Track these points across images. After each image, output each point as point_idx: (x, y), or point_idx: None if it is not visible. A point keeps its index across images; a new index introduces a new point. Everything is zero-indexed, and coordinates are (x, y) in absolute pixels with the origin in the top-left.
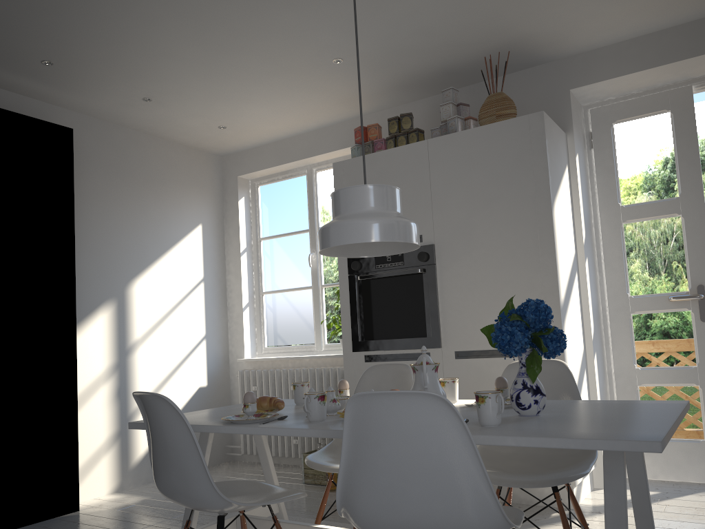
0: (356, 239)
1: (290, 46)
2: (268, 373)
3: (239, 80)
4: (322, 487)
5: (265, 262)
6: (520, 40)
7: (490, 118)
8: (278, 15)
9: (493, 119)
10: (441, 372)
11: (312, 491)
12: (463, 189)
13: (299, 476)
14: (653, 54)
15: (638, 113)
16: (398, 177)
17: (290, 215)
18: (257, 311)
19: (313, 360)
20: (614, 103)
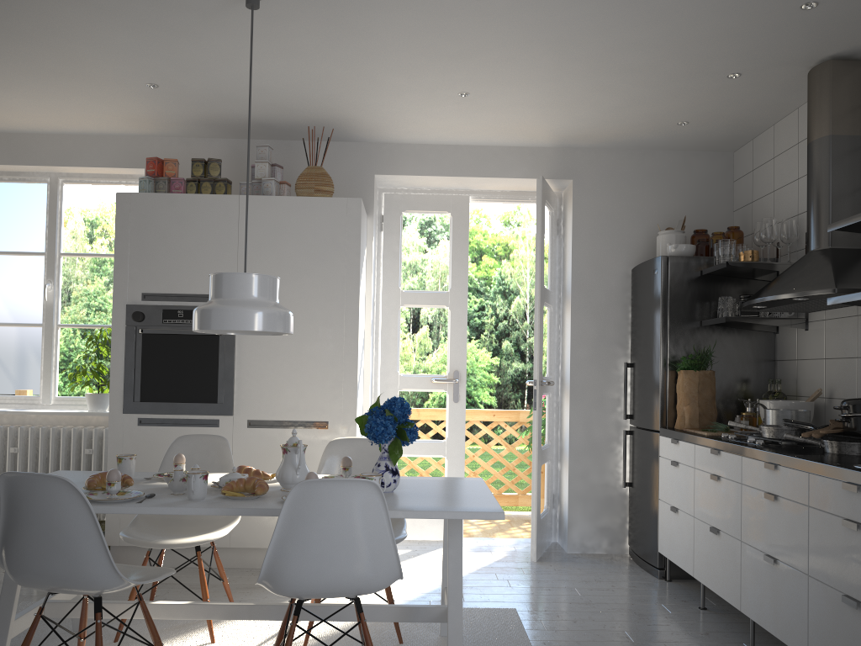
0: (248, 326)
1: (107, 59)
2: None
3: (13, 69)
4: None
5: None
6: (344, 121)
7: (309, 190)
8: (115, 32)
9: (312, 192)
10: (230, 441)
11: None
12: (273, 255)
13: None
14: (448, 164)
15: (425, 209)
16: (201, 227)
17: (17, 230)
18: None
19: (42, 416)
20: (406, 194)
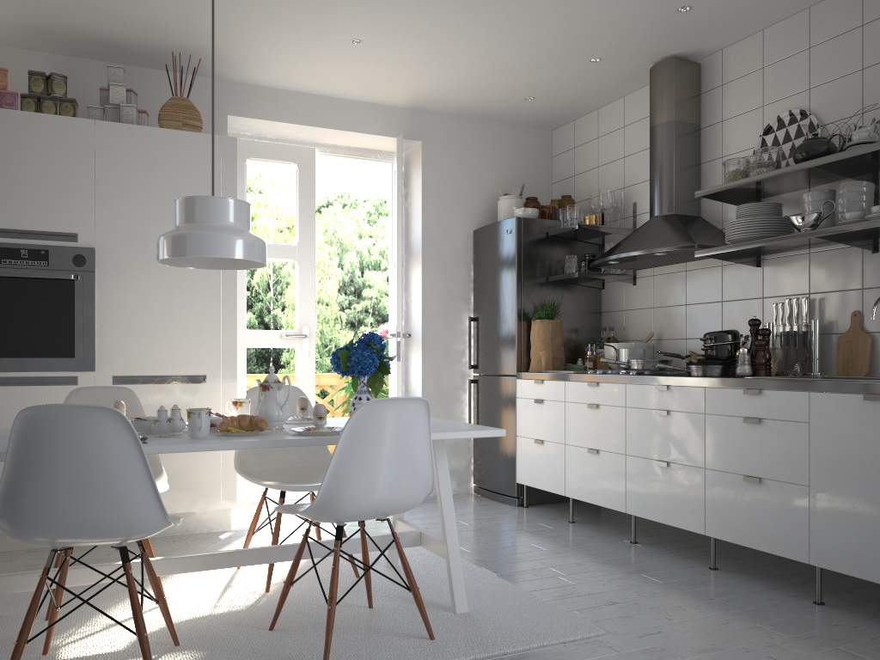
0: (239, 255)
1: None
2: None
3: None
4: None
5: None
6: (210, 52)
7: (176, 123)
8: None
9: (180, 126)
10: None
11: None
12: (139, 192)
13: None
14: (304, 113)
15: (270, 158)
16: (47, 153)
17: None
18: None
19: None
20: (250, 140)
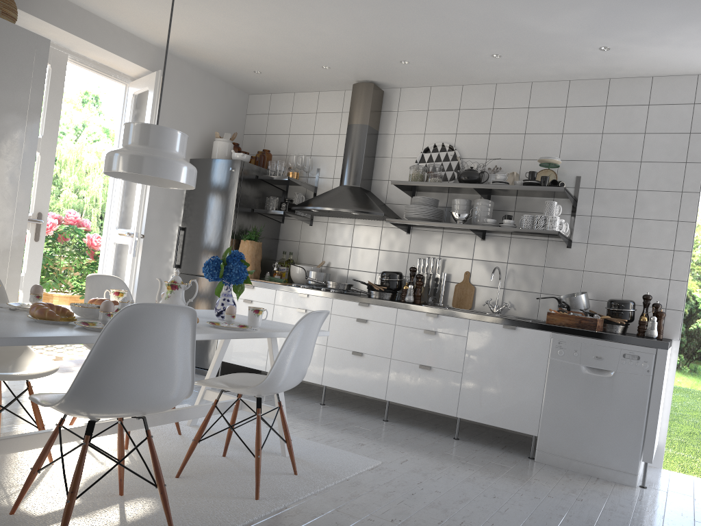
0: (191, 182)
1: None
2: None
3: None
4: None
5: None
6: None
7: None
8: None
9: None
10: None
11: None
12: None
13: None
14: (78, 25)
15: None
16: None
17: None
18: None
19: None
20: None
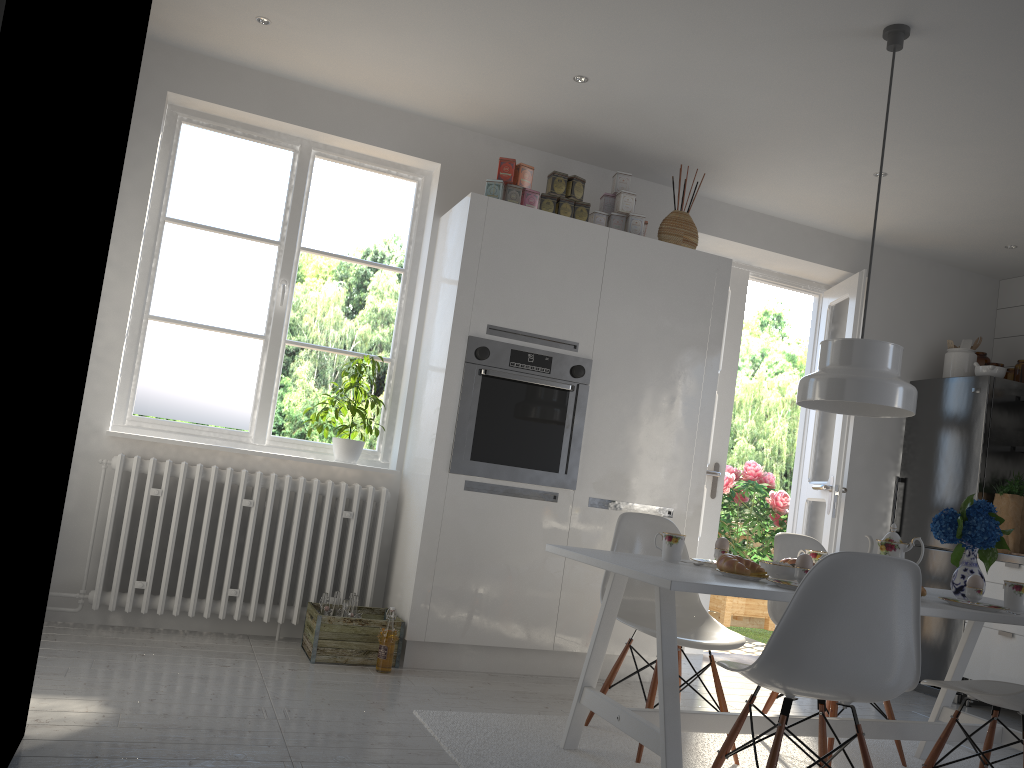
0: (908, 406)
1: (590, 40)
2: (187, 469)
3: (451, 15)
4: (354, 667)
5: (165, 264)
6: (709, 166)
7: (677, 238)
8: (663, 19)
9: (680, 241)
10: (568, 521)
11: (359, 674)
12: (637, 306)
13: (263, 650)
14: (761, 235)
15: None
16: (563, 257)
17: (244, 204)
18: (132, 347)
19: (272, 461)
20: None
